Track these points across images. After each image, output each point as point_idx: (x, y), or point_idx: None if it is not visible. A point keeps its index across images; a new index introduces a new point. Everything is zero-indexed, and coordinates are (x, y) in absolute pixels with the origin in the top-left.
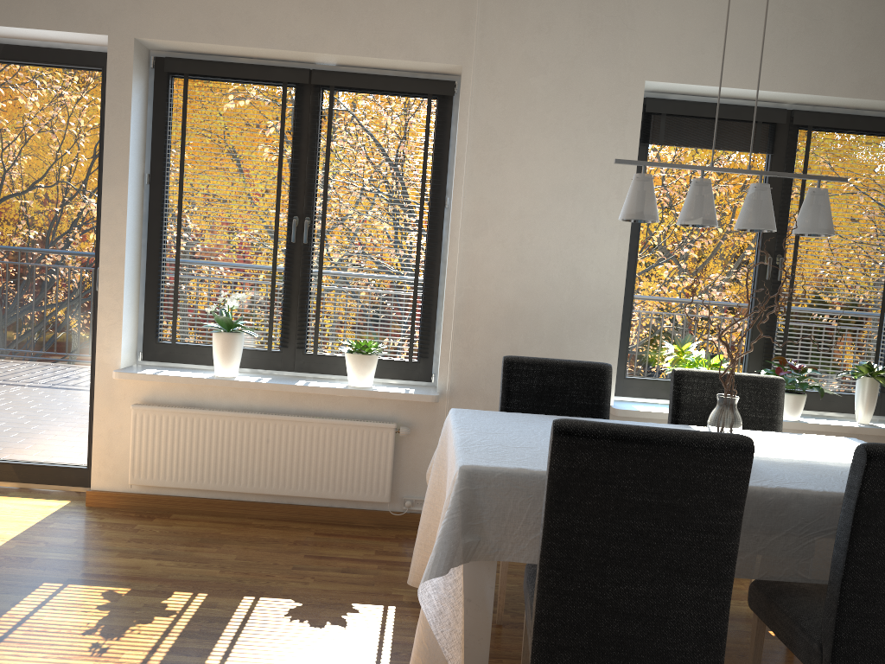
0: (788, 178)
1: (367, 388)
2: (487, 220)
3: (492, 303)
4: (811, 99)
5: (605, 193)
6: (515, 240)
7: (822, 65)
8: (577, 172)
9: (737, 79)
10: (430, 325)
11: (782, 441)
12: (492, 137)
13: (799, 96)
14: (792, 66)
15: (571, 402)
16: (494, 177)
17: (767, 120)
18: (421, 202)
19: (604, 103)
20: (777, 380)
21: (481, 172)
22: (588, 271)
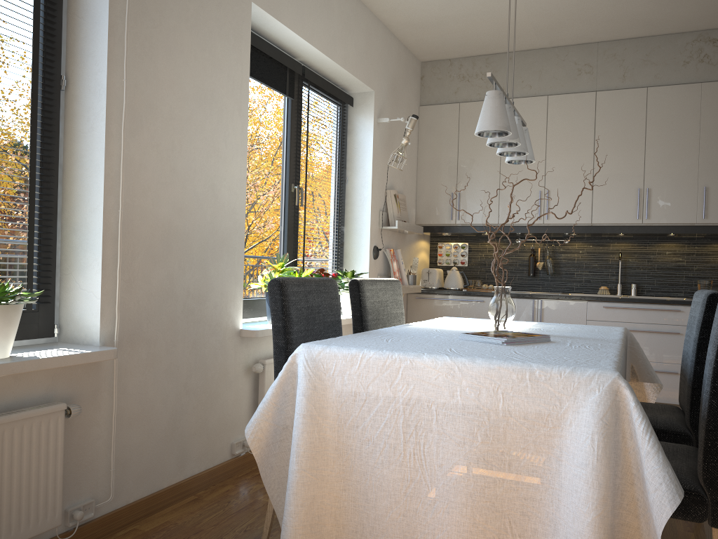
0: (300, 122)
1: (21, 358)
2: (142, 115)
3: (150, 223)
4: (318, 61)
5: (231, 107)
6: (168, 146)
7: (331, 35)
8: (212, 79)
9: (298, 26)
10: (50, 255)
11: (462, 323)
12: (143, 11)
13: (318, 55)
14: (320, 29)
15: (324, 321)
16: (147, 63)
17: (294, 69)
18: (34, 74)
19: (228, 11)
20: (399, 281)
21: (135, 52)
22: (222, 189)
